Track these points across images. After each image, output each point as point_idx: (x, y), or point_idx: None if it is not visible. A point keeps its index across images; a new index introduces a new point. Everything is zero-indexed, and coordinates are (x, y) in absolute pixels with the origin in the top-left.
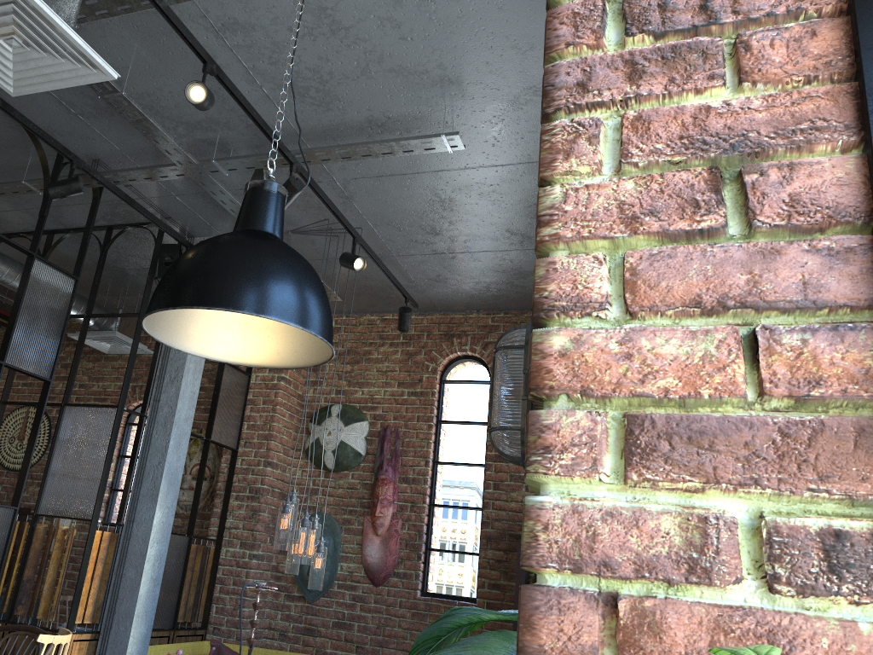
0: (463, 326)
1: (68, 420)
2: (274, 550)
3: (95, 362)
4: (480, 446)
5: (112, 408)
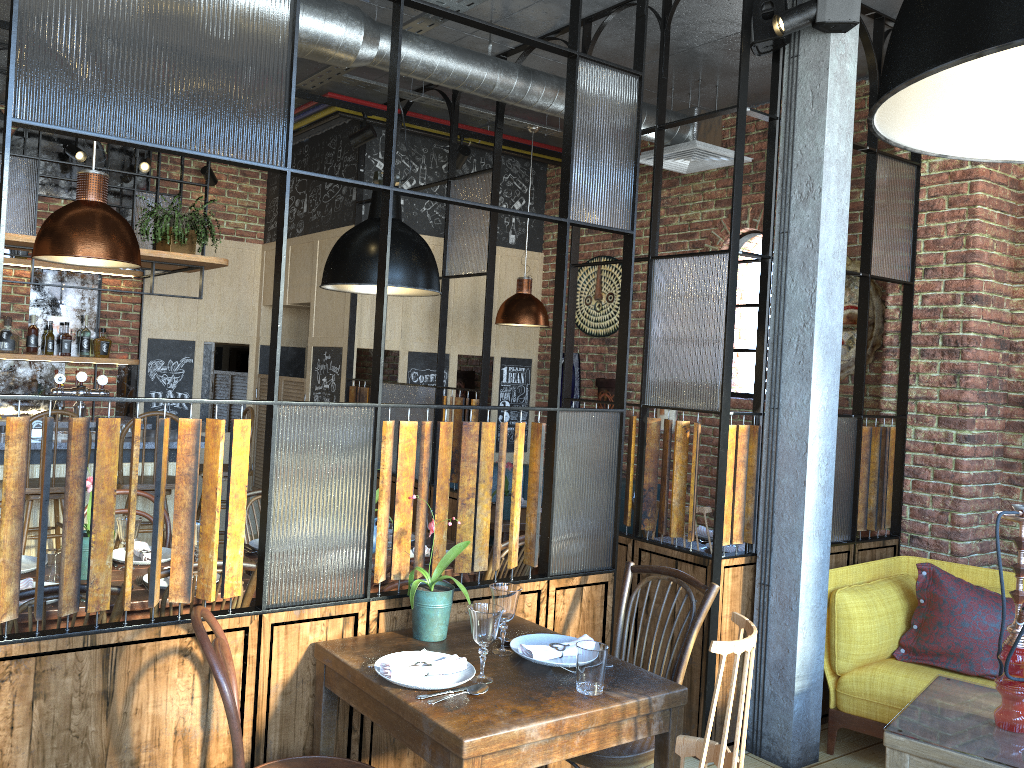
0: None
1: (661, 279)
2: (997, 426)
3: (669, 189)
4: None
5: (721, 254)
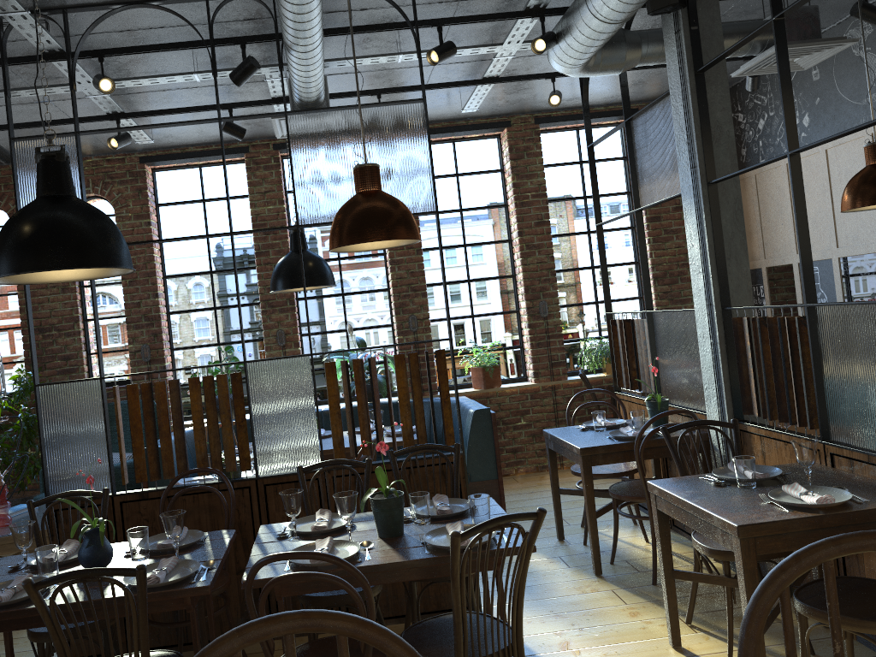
0: None
1: None
2: None
3: None
4: None
5: None
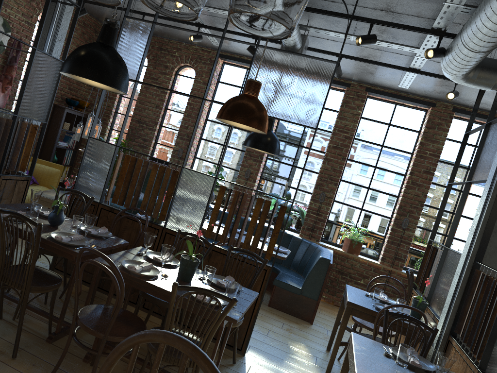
0: None
1: (37, 60)
2: None
3: None
4: None
5: (60, 61)
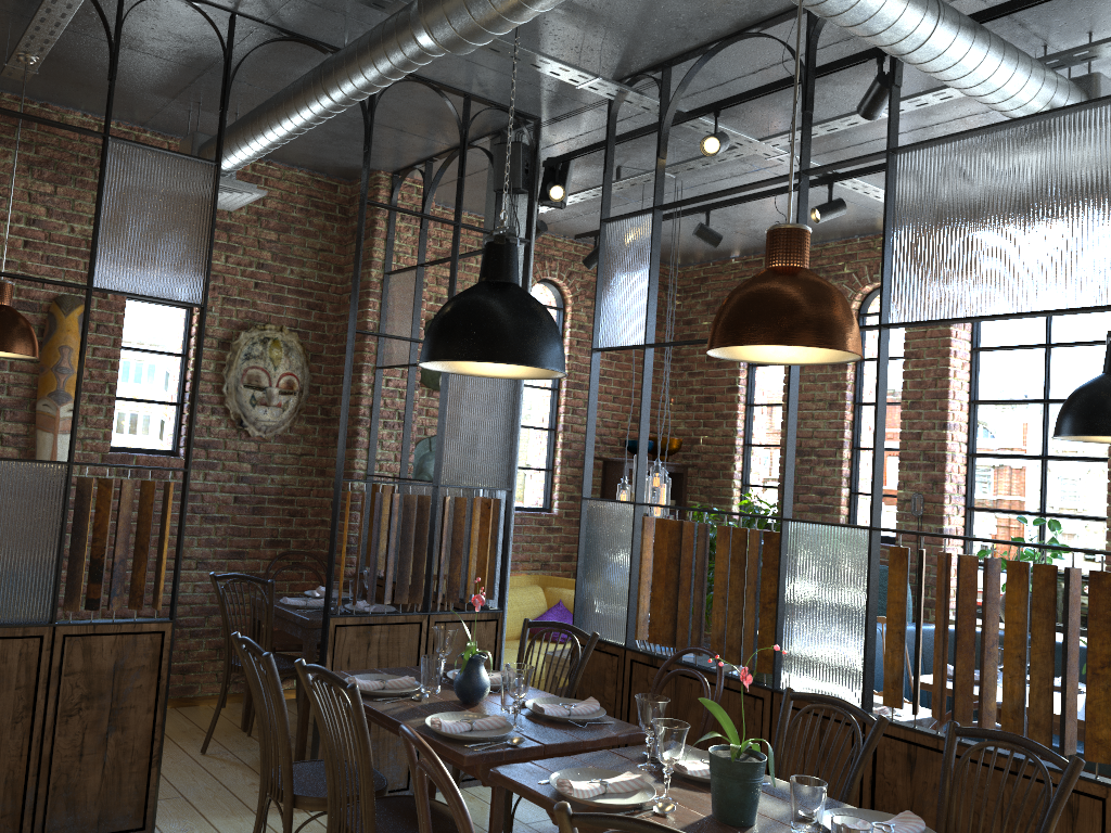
0: (552, 249)
1: None
2: None
3: (54, 185)
4: None
5: None
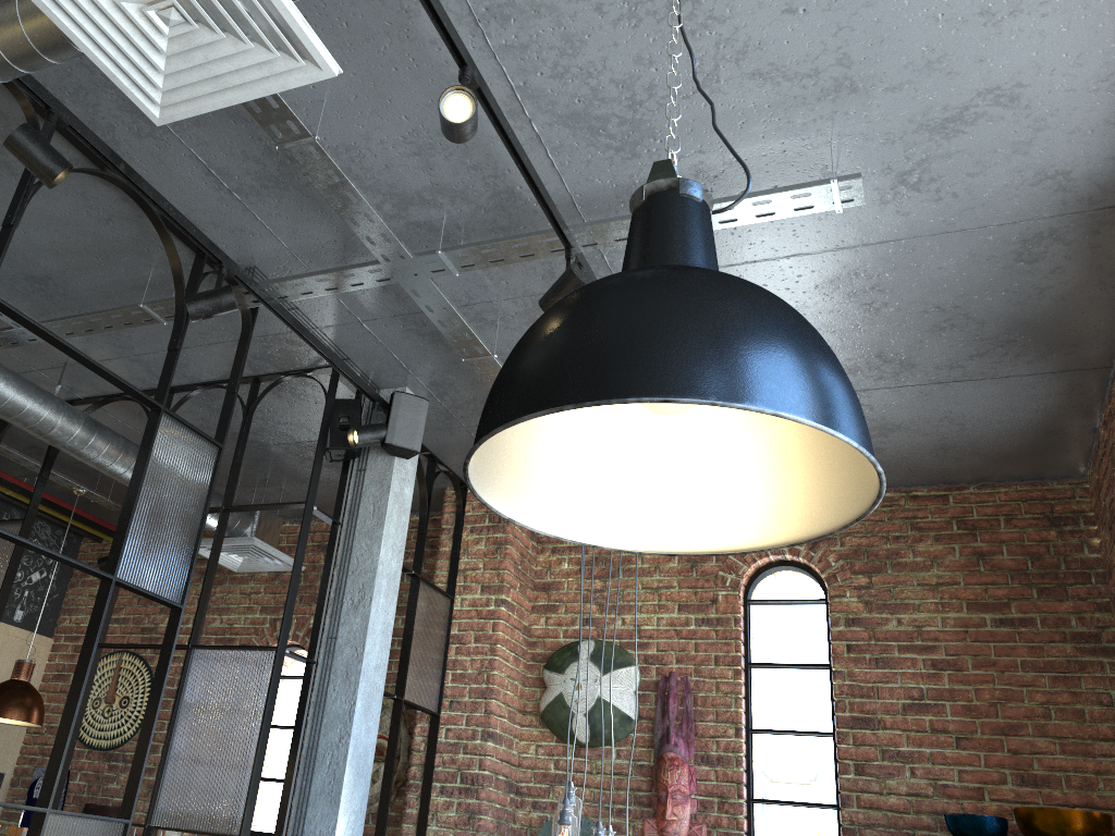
0: None
1: (198, 672)
2: None
3: (216, 586)
4: (820, 703)
5: (268, 650)
